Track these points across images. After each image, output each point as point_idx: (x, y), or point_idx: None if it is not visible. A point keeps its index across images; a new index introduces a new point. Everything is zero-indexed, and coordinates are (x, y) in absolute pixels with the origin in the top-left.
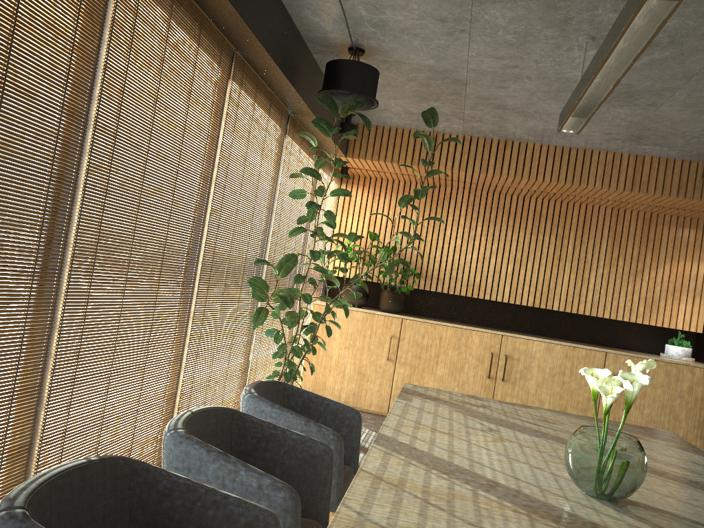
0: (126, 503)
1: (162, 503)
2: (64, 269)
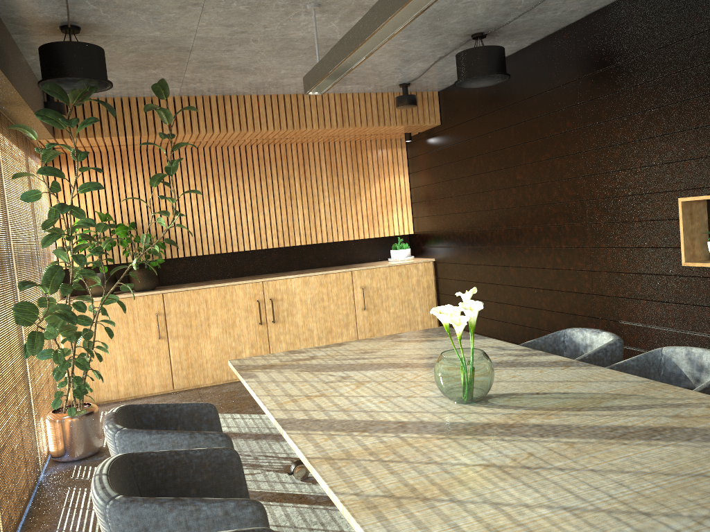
0: None
1: None
2: None
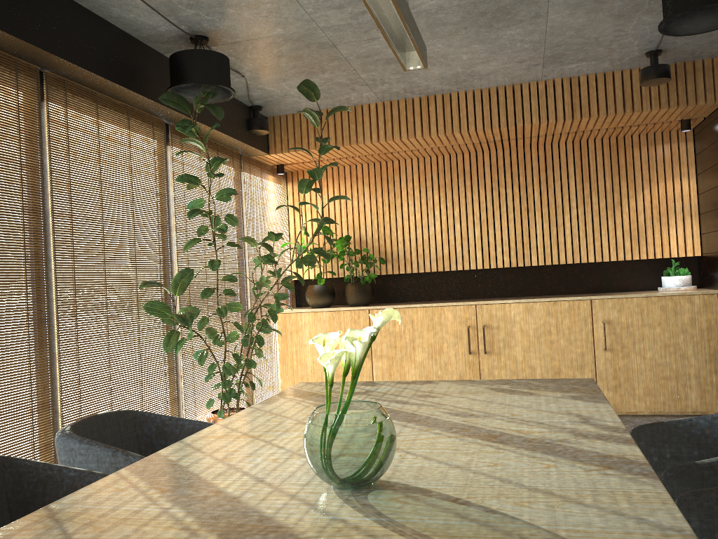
0: None
1: None
2: None
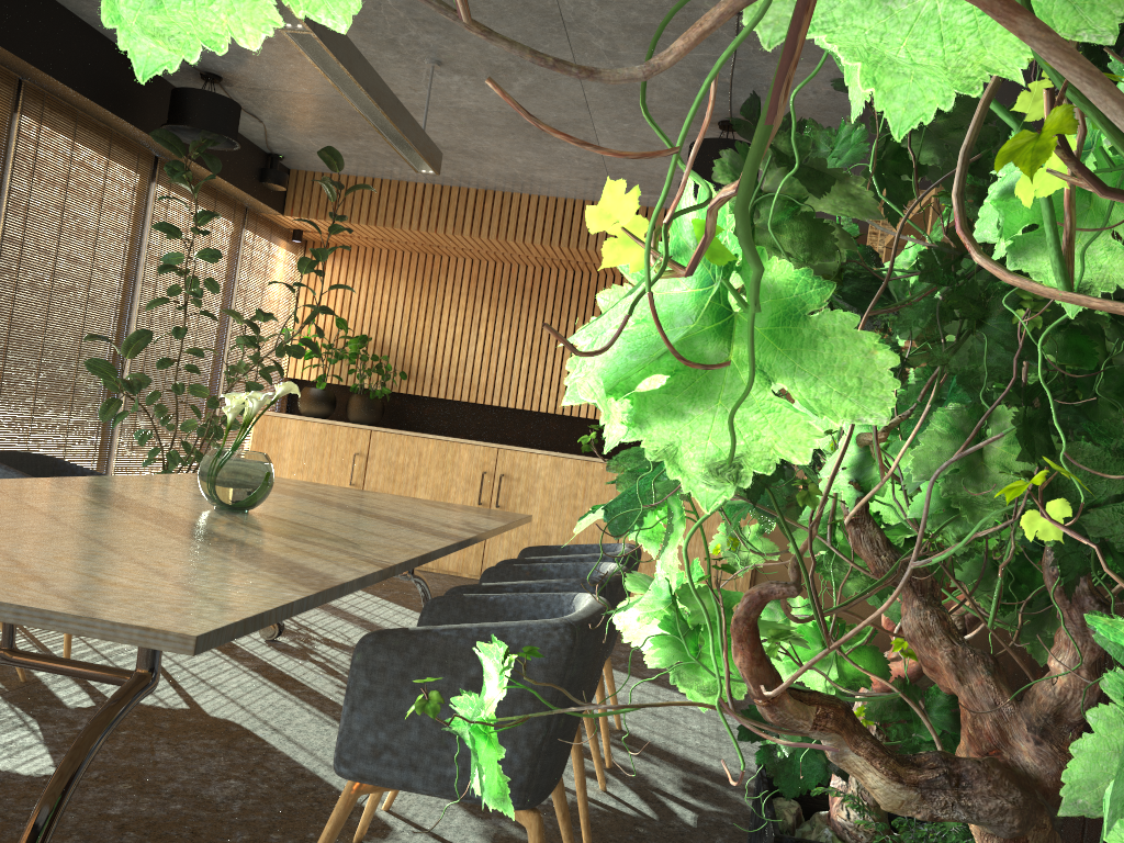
0: None
1: None
2: None
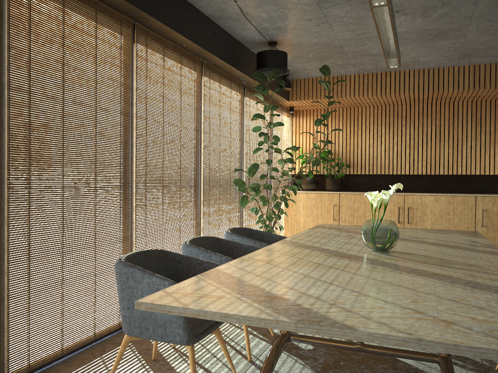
0: (164, 267)
1: (178, 266)
2: (133, 183)
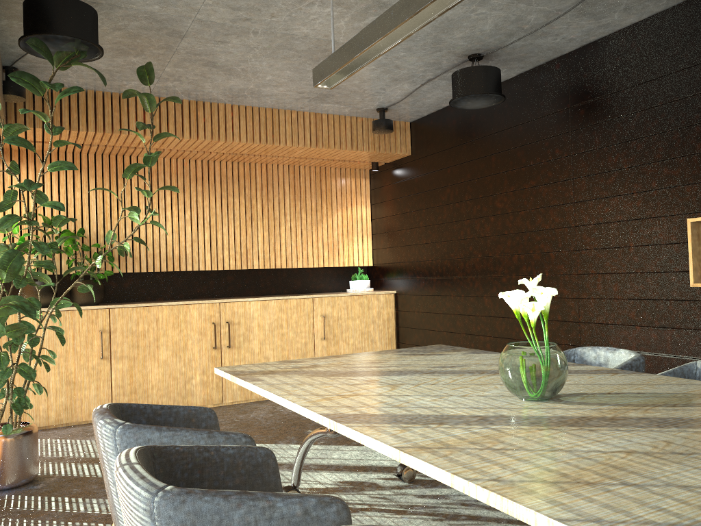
0: None
1: None
2: None
